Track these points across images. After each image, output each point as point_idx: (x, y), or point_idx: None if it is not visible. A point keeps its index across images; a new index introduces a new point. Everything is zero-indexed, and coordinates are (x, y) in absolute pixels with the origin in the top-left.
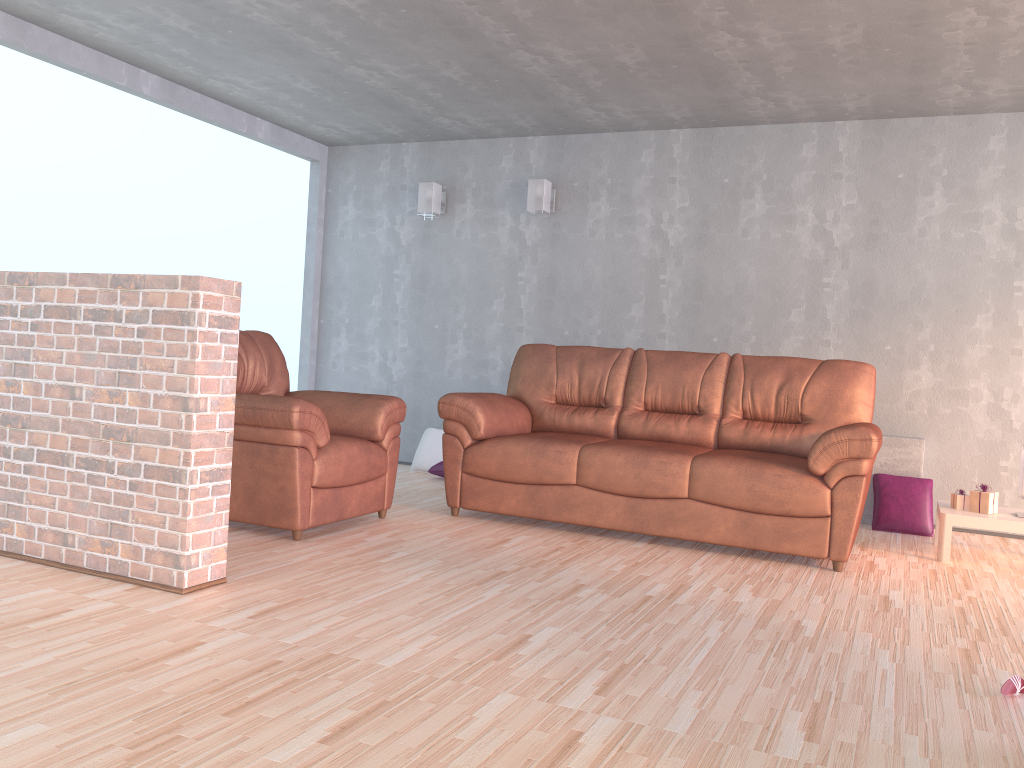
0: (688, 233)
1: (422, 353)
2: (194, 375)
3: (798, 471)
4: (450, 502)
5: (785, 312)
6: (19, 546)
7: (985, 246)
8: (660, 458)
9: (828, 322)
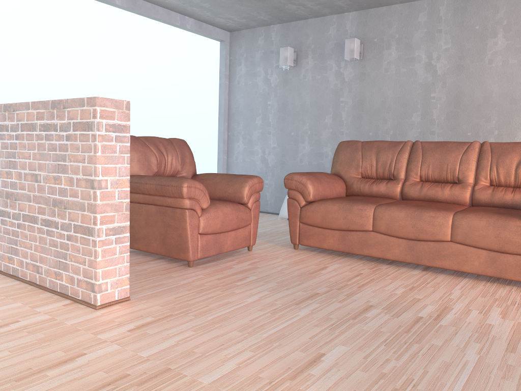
0: (450, 65)
1: (284, 150)
2: (96, 164)
3: None
4: (292, 241)
5: (519, 113)
6: (17, 272)
7: None
8: (430, 214)
9: None
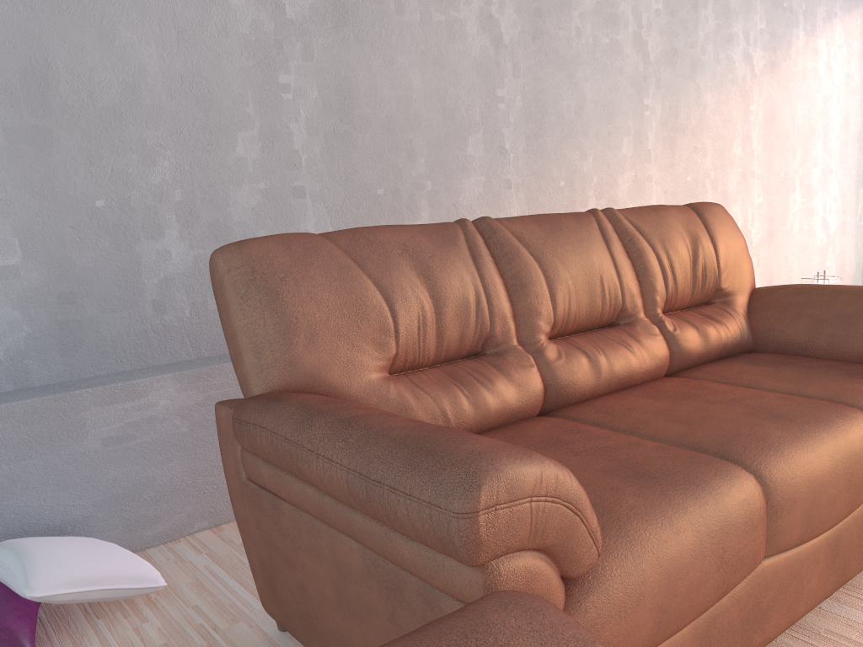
0: None
1: None
2: None
3: None
4: None
5: (462, 141)
6: None
7: (624, 56)
8: (856, 431)
9: (507, 154)
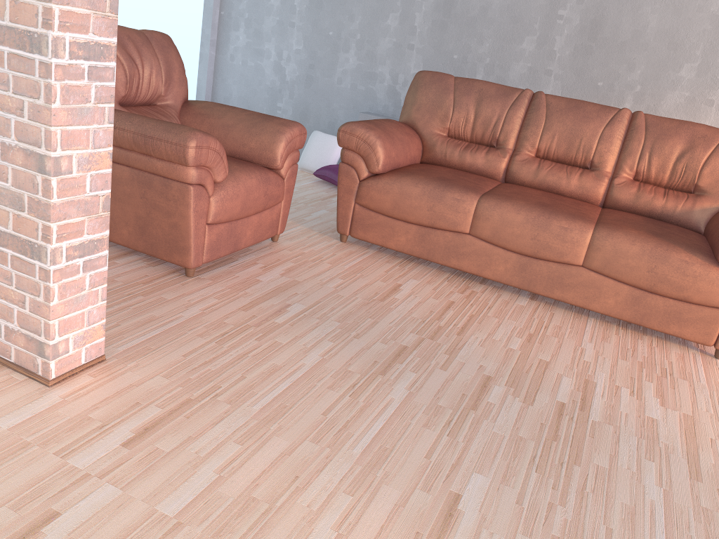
0: None
1: (315, 58)
2: (50, 127)
3: (706, 259)
4: (340, 229)
5: (677, 66)
6: None
7: None
8: (561, 223)
9: (718, 82)
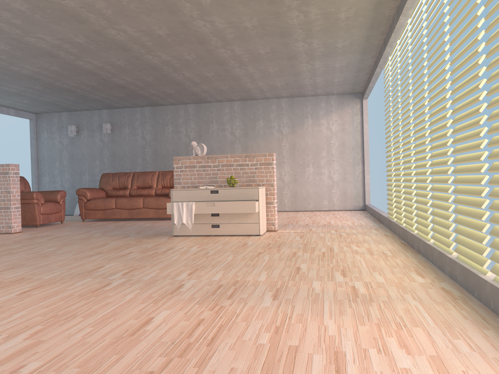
0: (152, 137)
1: (74, 179)
2: (10, 185)
3: (167, 197)
4: (82, 218)
5: None
6: None
7: (227, 137)
8: (135, 198)
9: None
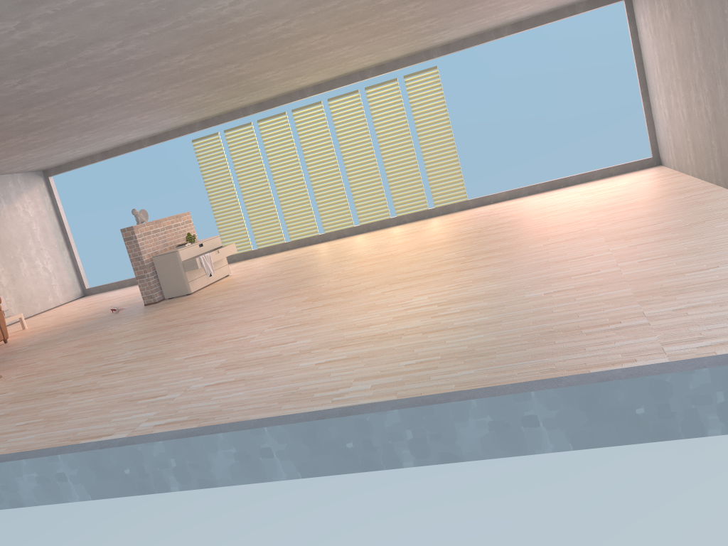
0: None
1: None
2: None
3: None
4: None
5: None
6: None
7: None
8: None
9: None
